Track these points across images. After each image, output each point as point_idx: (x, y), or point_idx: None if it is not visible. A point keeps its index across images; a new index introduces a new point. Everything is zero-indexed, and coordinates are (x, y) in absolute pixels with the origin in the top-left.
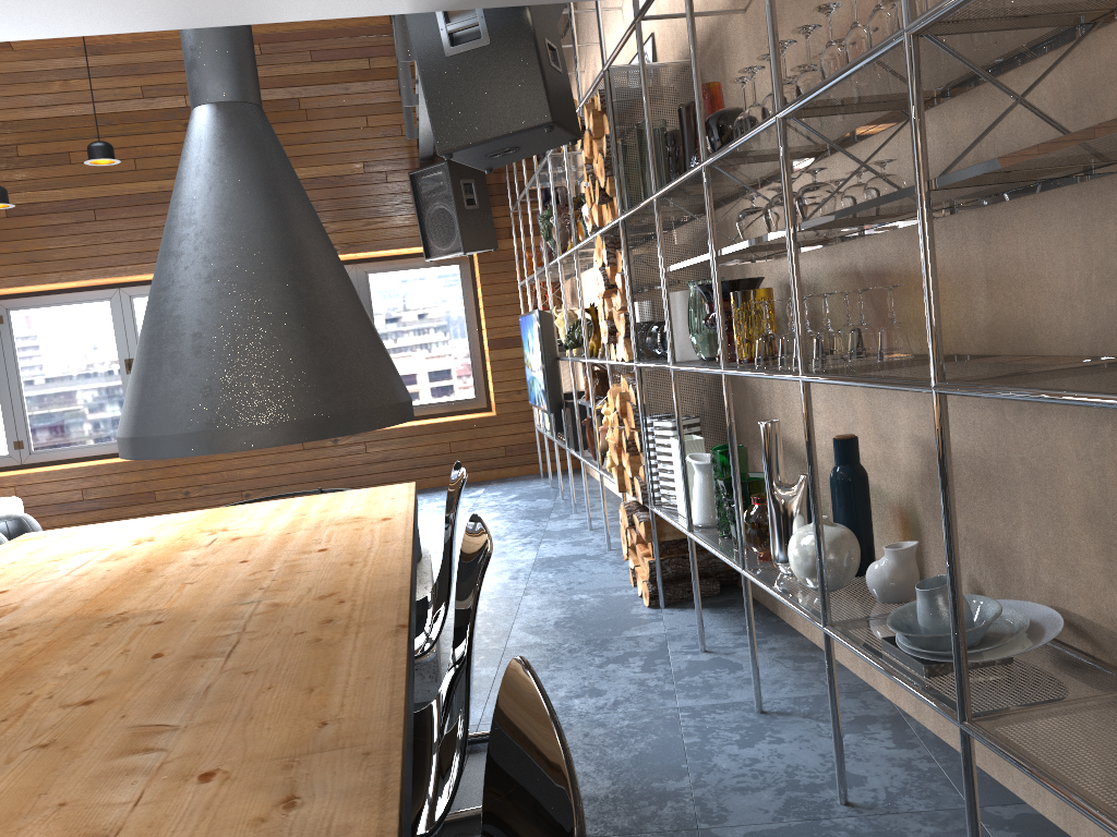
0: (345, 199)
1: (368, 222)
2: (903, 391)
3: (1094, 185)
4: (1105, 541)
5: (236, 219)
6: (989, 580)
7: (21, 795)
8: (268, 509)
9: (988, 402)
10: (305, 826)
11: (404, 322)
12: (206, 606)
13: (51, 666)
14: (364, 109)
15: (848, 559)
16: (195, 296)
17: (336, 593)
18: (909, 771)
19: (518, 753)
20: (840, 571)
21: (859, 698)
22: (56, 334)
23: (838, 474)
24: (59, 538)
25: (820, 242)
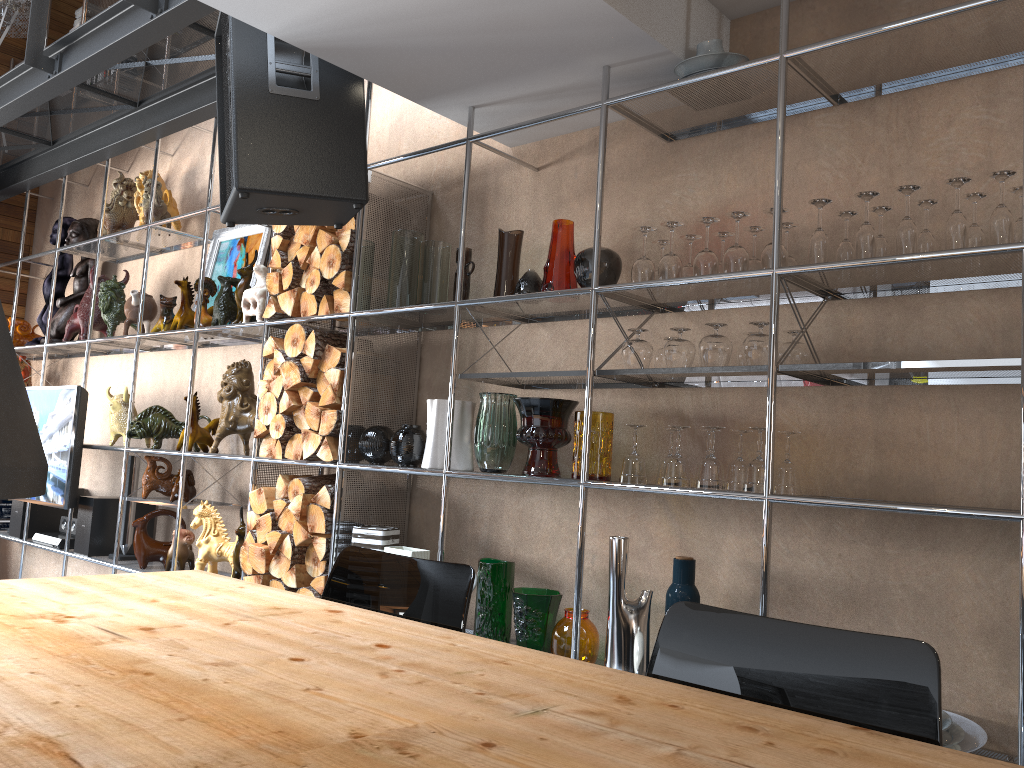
0: None
1: None
2: (736, 523)
3: (1020, 388)
4: (1003, 651)
5: None
6: None
7: None
8: (46, 591)
9: (863, 538)
10: None
11: None
12: (482, 719)
13: None
14: None
15: None
16: None
17: (623, 696)
18: None
19: None
20: None
21: None
22: None
23: (683, 592)
24: None
25: (649, 383)
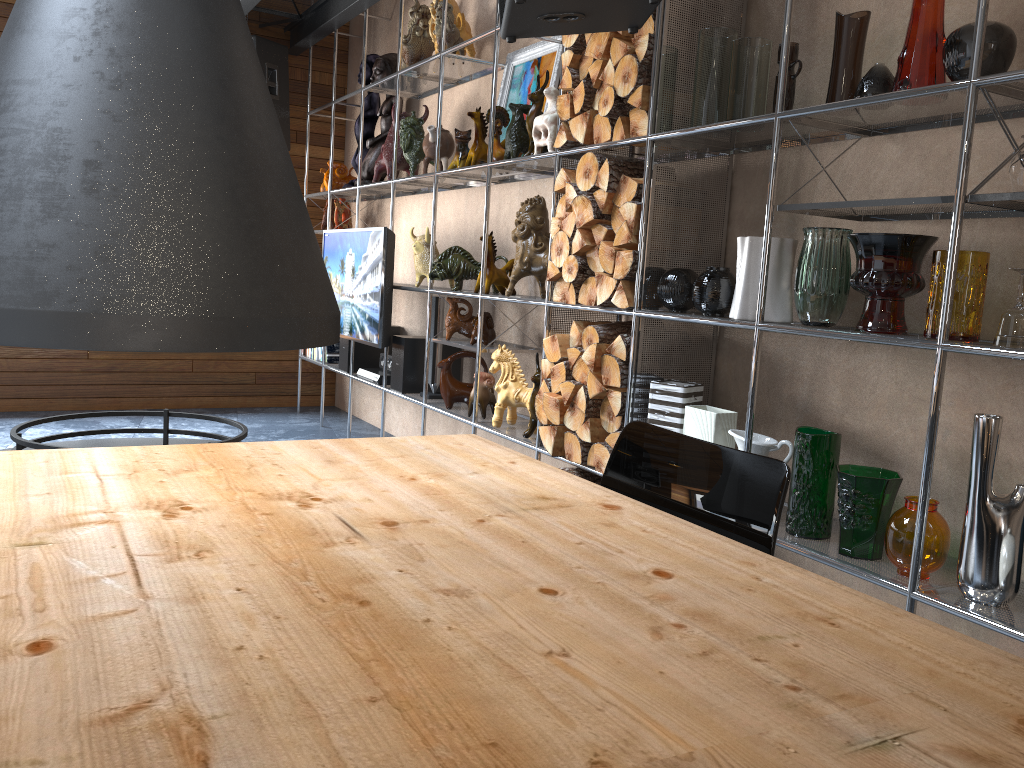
0: None
1: None
2: None
3: None
4: None
5: (165, 7)
6: None
7: None
8: (309, 459)
9: None
10: None
11: None
12: (795, 751)
13: None
14: None
15: None
16: (92, 105)
17: None
18: None
19: None
20: None
21: None
22: None
23: None
24: None
25: None
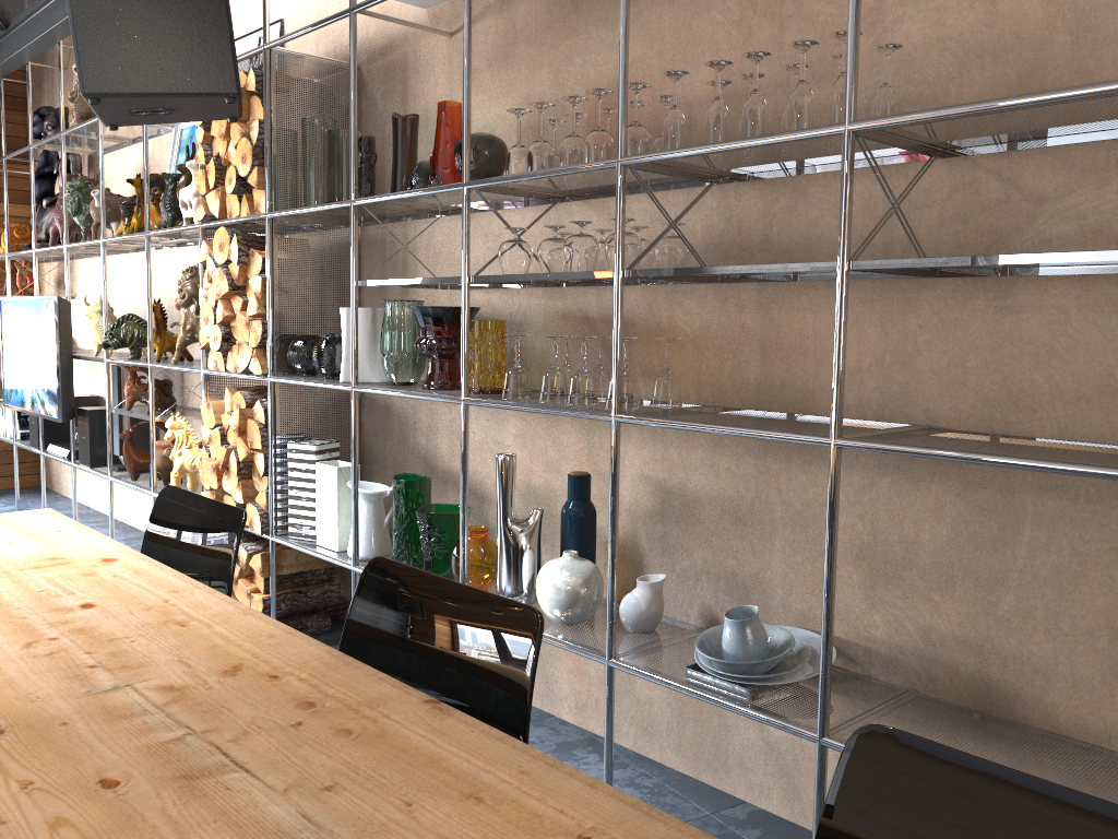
0: None
1: None
2: (637, 434)
3: (898, 284)
4: (870, 573)
5: None
6: (728, 607)
7: None
8: None
9: (749, 451)
10: None
11: None
12: (42, 700)
13: None
14: None
15: (600, 592)
16: None
17: (240, 665)
18: (639, 789)
19: (963, 829)
20: (593, 604)
21: (545, 725)
22: None
23: (574, 510)
24: None
25: (552, 283)
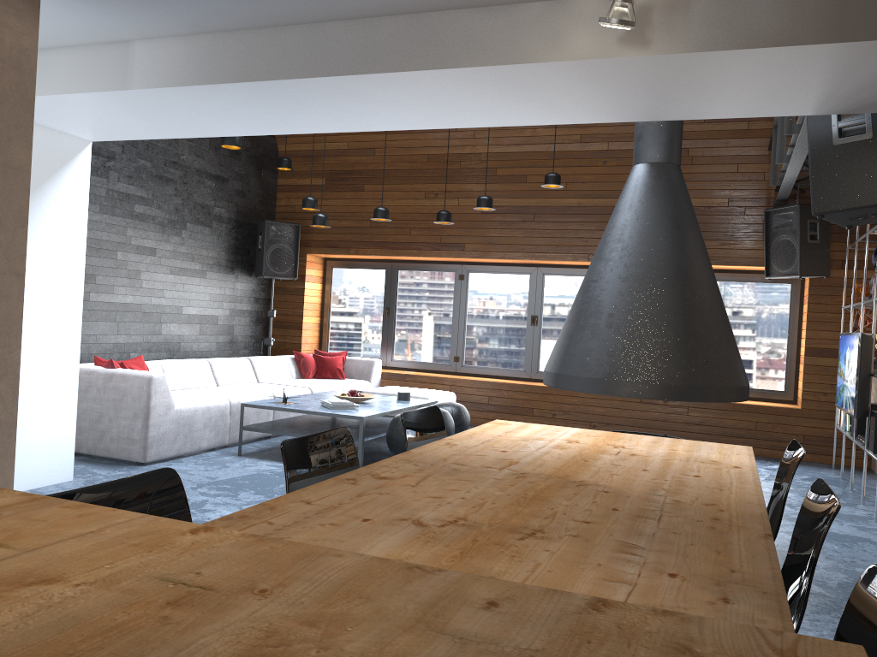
0: (708, 224)
1: (723, 243)
2: None
3: None
4: None
5: (650, 242)
6: None
7: (575, 554)
8: (647, 440)
9: None
10: (738, 613)
11: (735, 321)
12: (632, 490)
13: (556, 498)
14: (737, 159)
15: None
16: (614, 289)
17: (715, 504)
18: None
19: (872, 615)
20: None
21: None
22: (492, 291)
23: None
24: (518, 427)
25: None
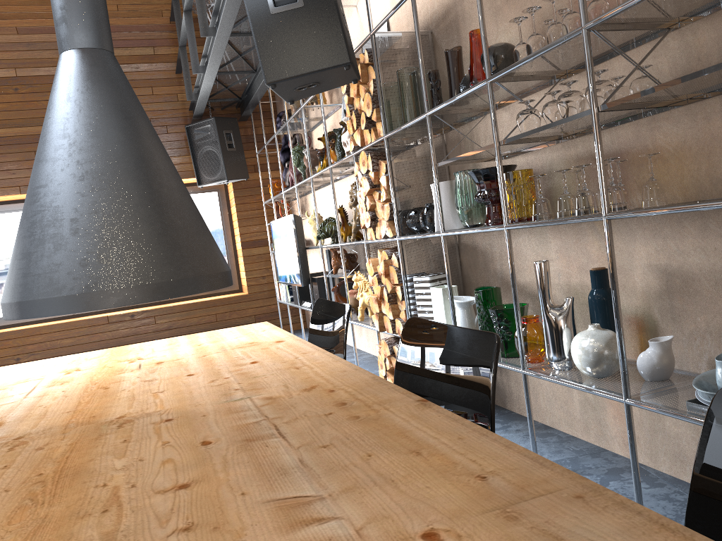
0: None
1: None
2: (641, 234)
3: None
4: None
5: (101, 133)
6: None
7: None
8: (161, 344)
9: None
10: None
11: None
12: (201, 405)
13: (99, 461)
14: (150, 82)
15: None
16: (71, 191)
17: (316, 386)
18: (672, 502)
19: None
20: (615, 361)
21: (601, 456)
22: None
23: (597, 295)
24: None
25: (564, 137)
